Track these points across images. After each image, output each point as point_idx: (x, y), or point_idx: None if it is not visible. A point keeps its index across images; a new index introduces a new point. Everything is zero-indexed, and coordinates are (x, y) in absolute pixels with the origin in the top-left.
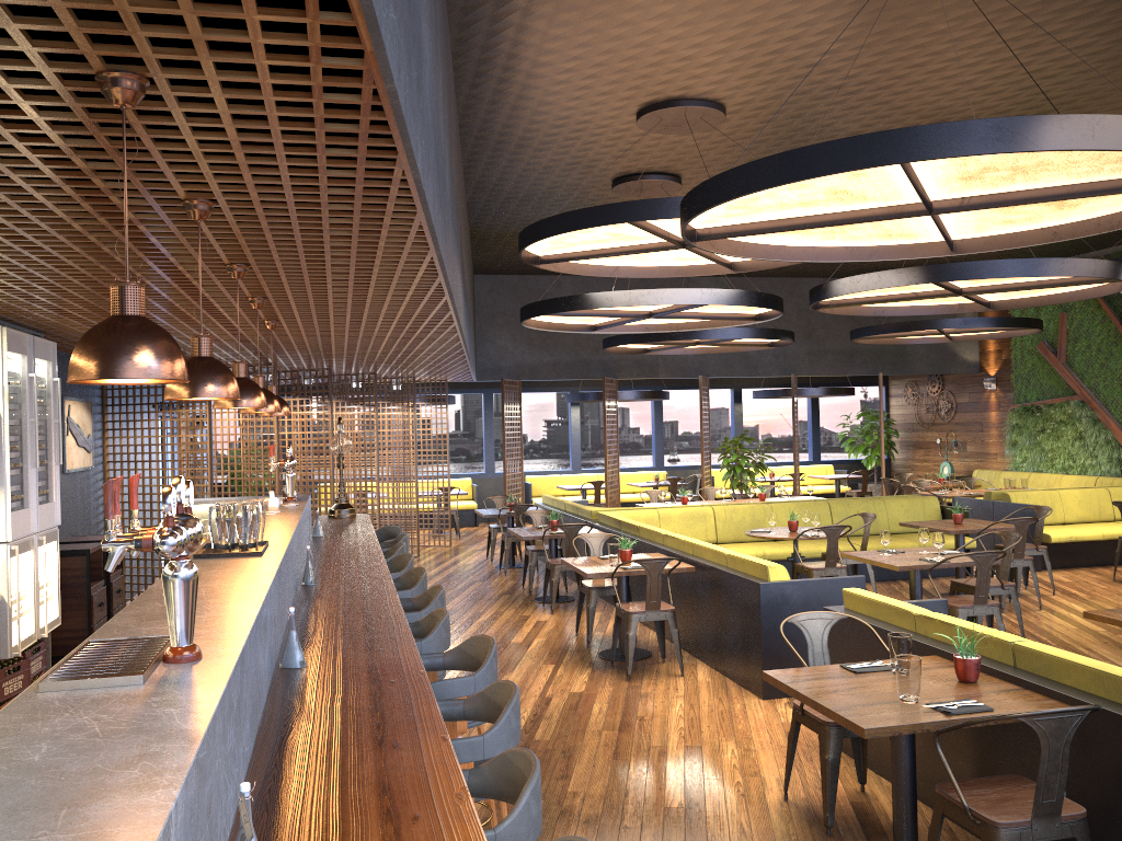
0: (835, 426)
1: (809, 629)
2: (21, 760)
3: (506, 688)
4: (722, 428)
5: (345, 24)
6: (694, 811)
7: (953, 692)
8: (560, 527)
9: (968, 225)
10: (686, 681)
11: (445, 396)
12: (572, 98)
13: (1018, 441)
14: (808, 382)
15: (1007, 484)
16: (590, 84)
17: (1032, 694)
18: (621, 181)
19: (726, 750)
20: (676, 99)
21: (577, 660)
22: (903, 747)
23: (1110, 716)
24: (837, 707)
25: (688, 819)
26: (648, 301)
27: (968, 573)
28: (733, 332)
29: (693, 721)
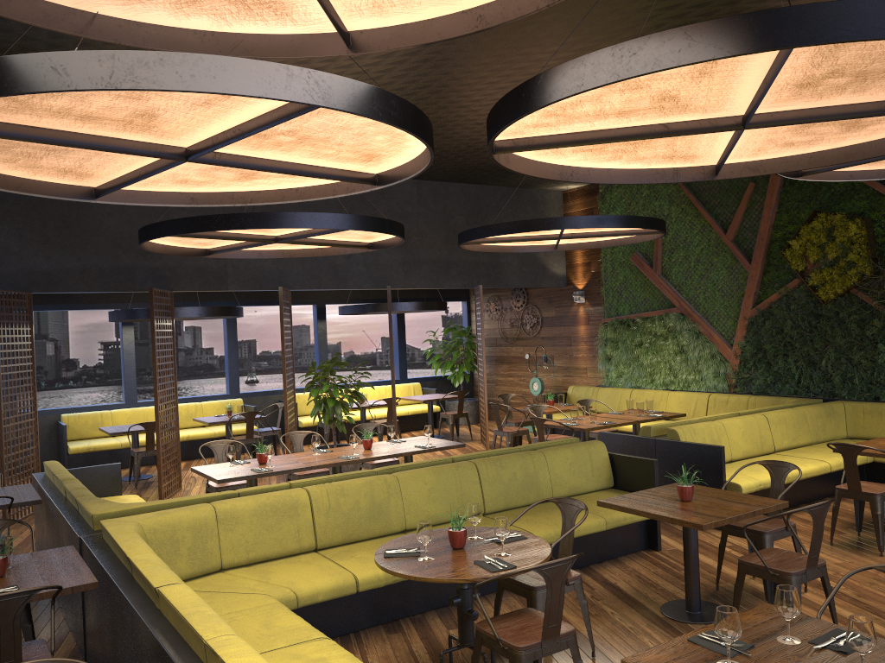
0: (418, 342)
1: None
2: None
3: None
4: (303, 346)
5: None
6: None
7: None
8: None
9: None
10: None
11: None
12: None
13: (614, 356)
14: (393, 297)
15: (631, 407)
16: None
17: None
18: None
19: None
20: None
21: None
22: None
23: None
24: None
25: None
26: (159, 80)
27: None
28: (329, 219)
29: None
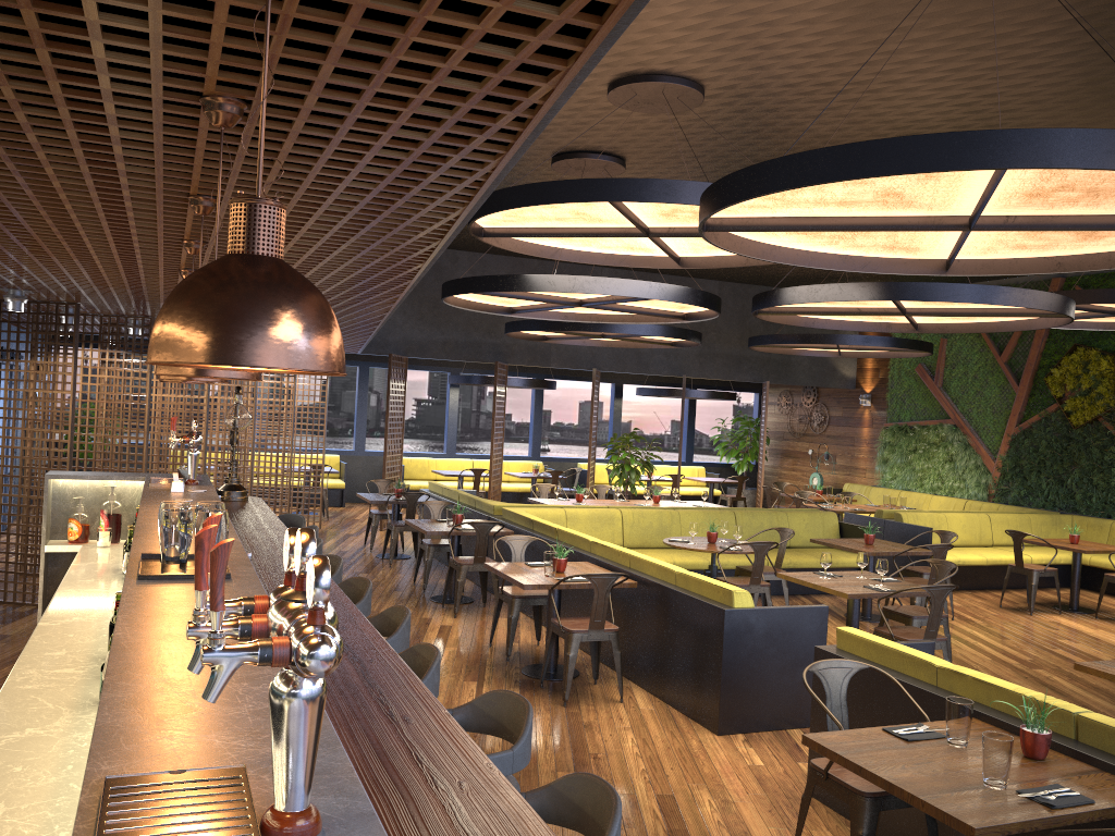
0: (706, 428)
1: (828, 679)
2: None
3: (592, 785)
4: None
5: None
6: None
7: (1031, 773)
8: (471, 524)
9: (979, 245)
10: (628, 709)
11: None
12: None
13: (889, 459)
14: (687, 383)
15: (886, 501)
16: None
17: None
18: (564, 157)
19: (703, 801)
20: (658, 73)
21: (501, 678)
22: None
23: None
24: (922, 794)
25: None
26: (593, 289)
27: (898, 600)
28: (647, 328)
29: (652, 761)
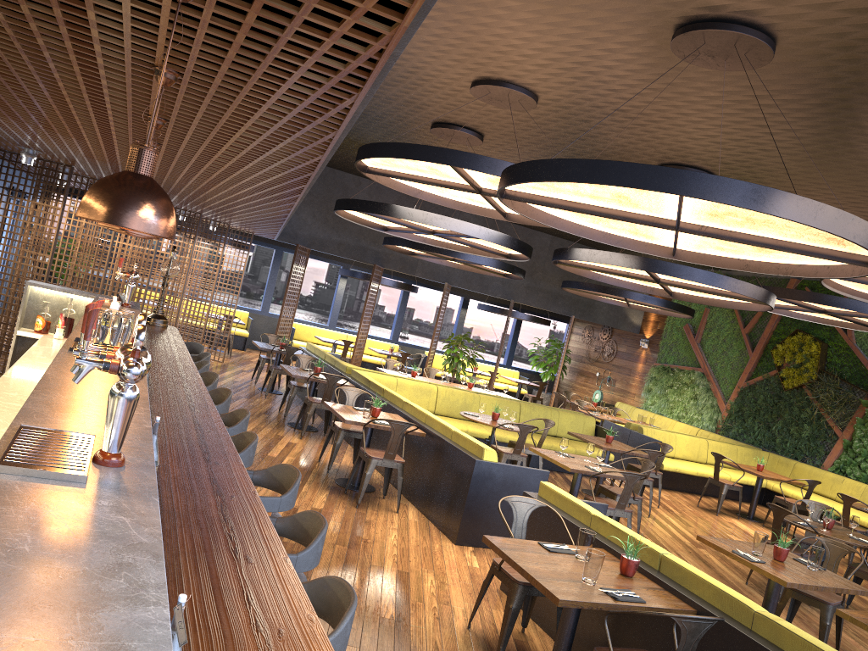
0: (527, 343)
1: (517, 508)
2: (14, 548)
3: (315, 518)
4: (446, 323)
5: (402, 3)
6: (401, 624)
7: (617, 582)
8: (324, 375)
9: (692, 242)
10: (400, 517)
11: (249, 245)
12: (430, 55)
13: (652, 389)
14: (518, 307)
15: (640, 419)
16: (448, 50)
17: (670, 595)
18: (440, 126)
19: (427, 580)
20: (506, 81)
21: (319, 482)
22: (572, 613)
23: (723, 624)
24: (539, 577)
25: (397, 630)
26: (439, 224)
27: (612, 482)
28: (484, 260)
29: (403, 551)
